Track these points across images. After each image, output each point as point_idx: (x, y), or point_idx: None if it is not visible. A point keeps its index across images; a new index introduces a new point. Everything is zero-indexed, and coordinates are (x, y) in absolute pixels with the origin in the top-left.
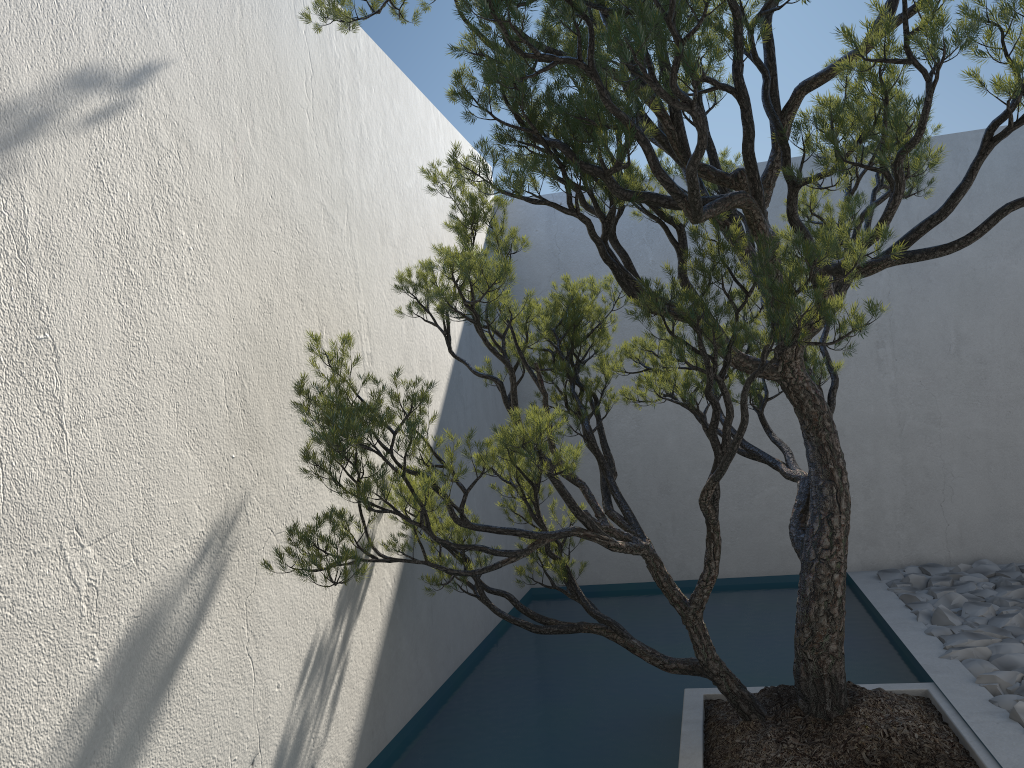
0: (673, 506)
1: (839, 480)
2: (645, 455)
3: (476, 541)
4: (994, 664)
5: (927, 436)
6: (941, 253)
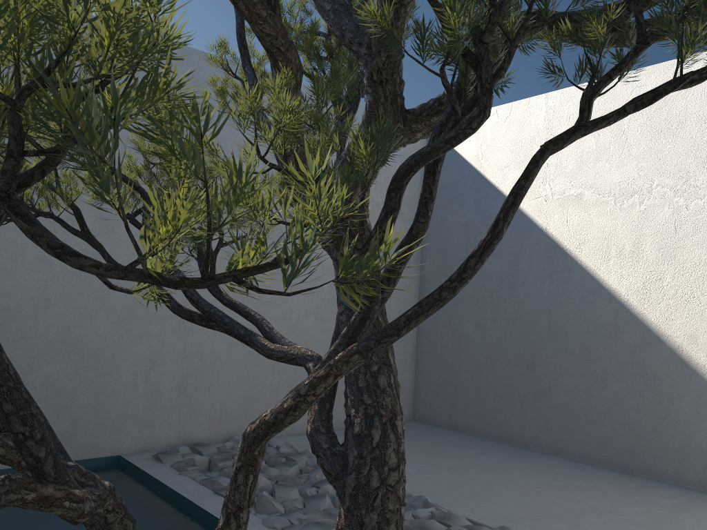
0: None
1: (394, 365)
2: None
3: None
4: None
5: None
6: None
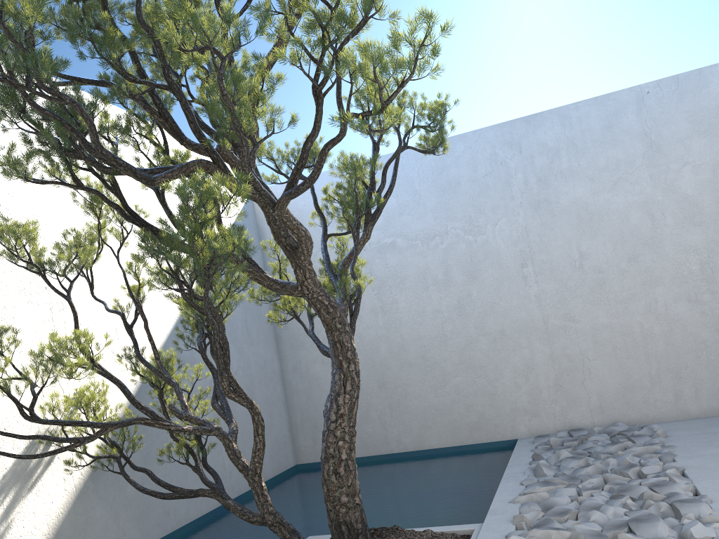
0: (389, 397)
1: (347, 368)
2: (366, 361)
3: (134, 432)
4: (540, 506)
5: (566, 331)
6: (302, 187)
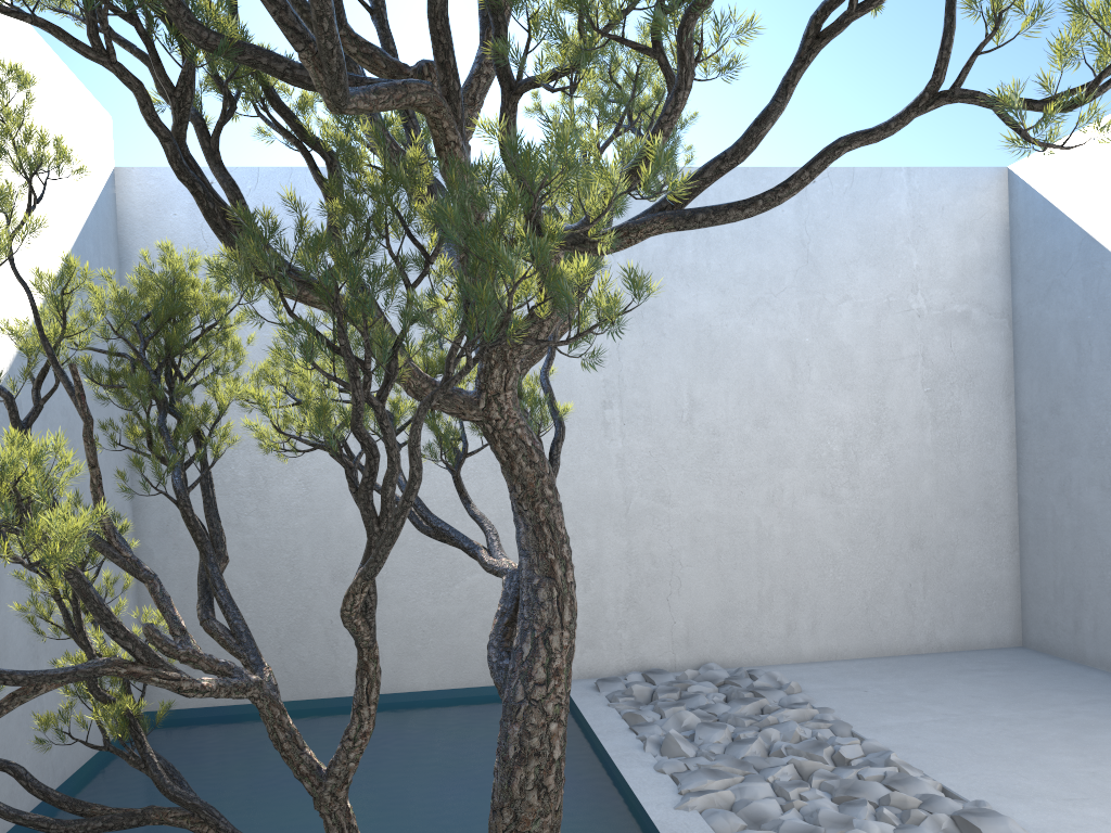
0: None
1: (562, 577)
2: (315, 529)
3: None
4: (741, 817)
5: (655, 517)
6: (737, 214)
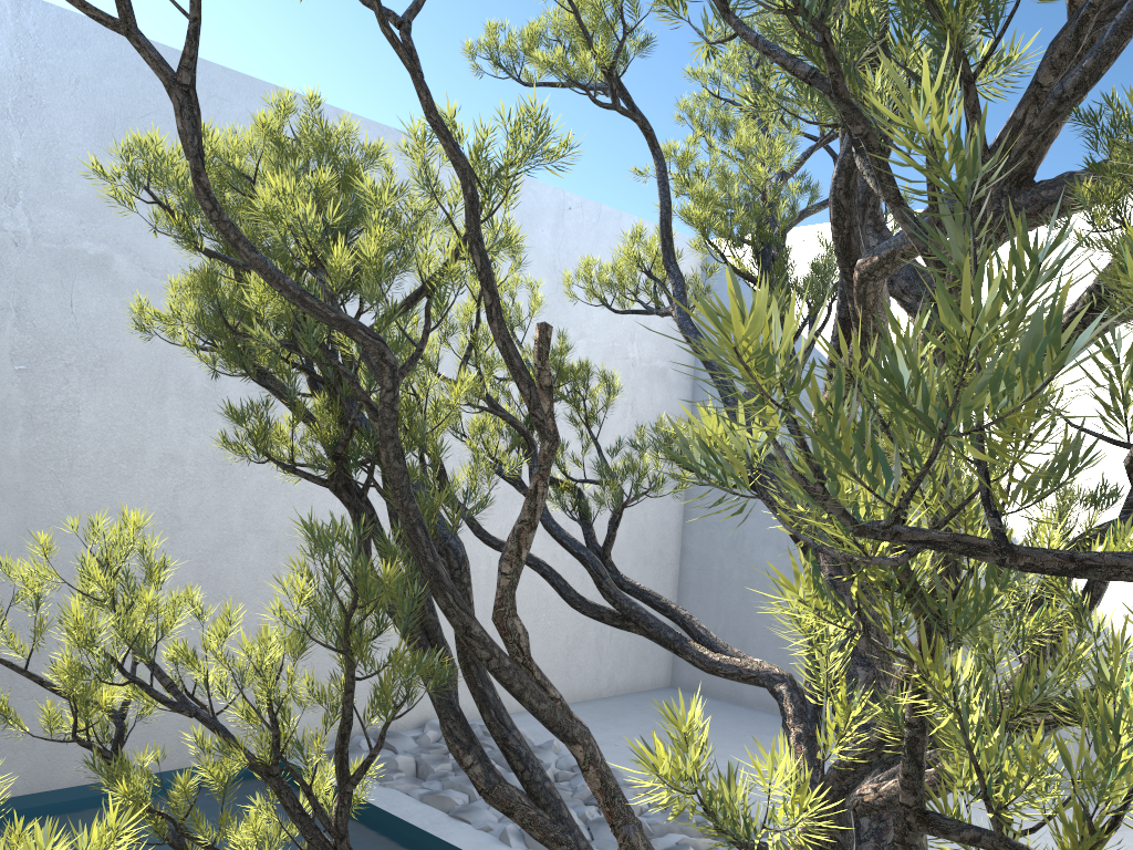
0: None
1: None
2: None
3: None
4: None
5: None
6: None
